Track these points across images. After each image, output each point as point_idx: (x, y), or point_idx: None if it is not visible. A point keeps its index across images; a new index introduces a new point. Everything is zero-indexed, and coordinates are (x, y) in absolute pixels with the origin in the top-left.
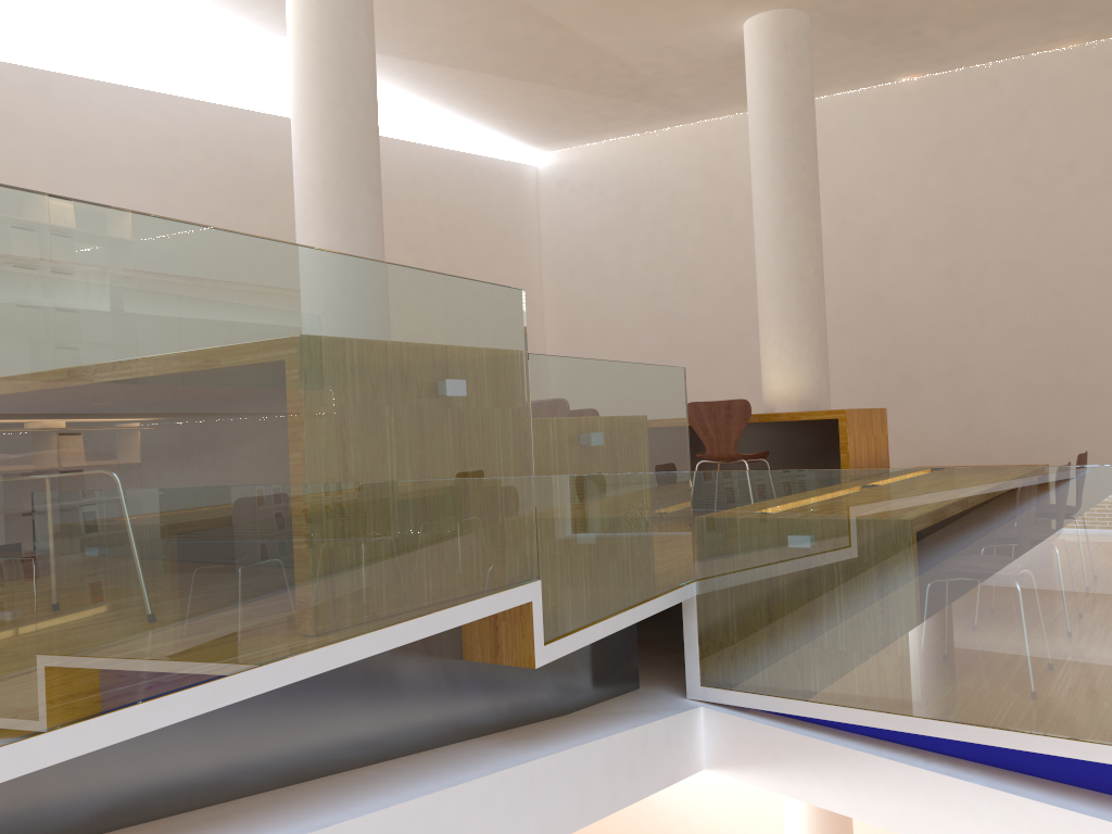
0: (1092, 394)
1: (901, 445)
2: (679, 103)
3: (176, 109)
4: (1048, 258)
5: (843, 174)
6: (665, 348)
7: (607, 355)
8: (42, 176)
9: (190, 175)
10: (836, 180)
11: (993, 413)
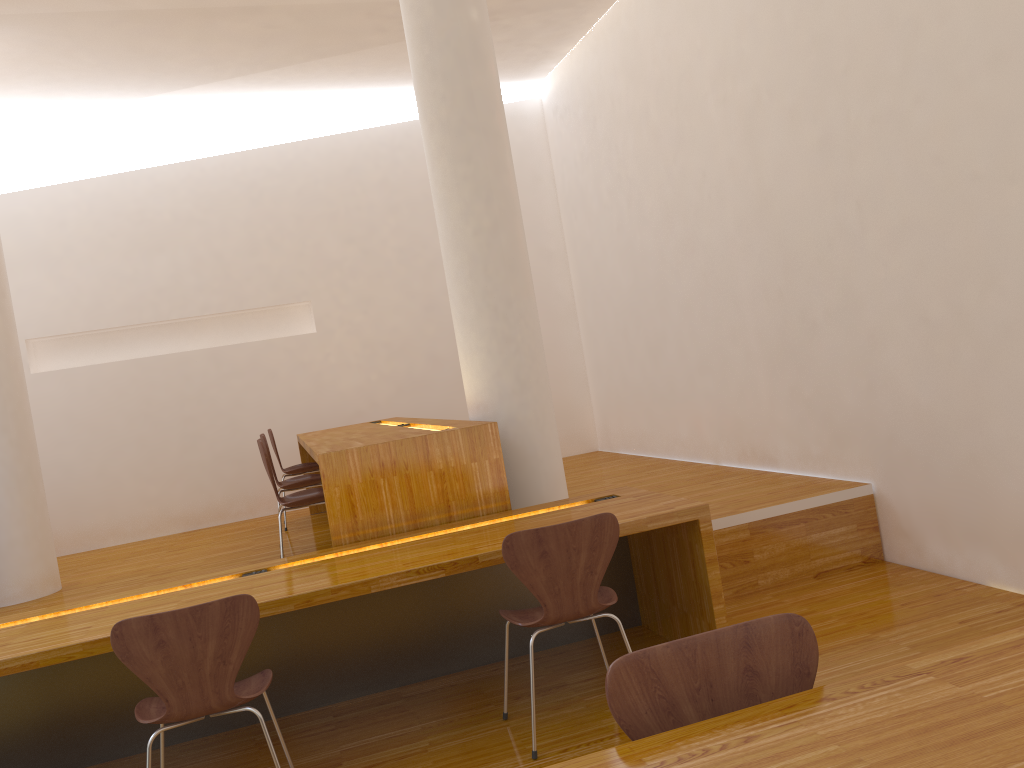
0: (1003, 335)
1: (813, 415)
2: (544, 2)
3: (61, 195)
4: (920, 100)
5: (715, 30)
6: (634, 289)
7: (605, 301)
8: None
9: (81, 245)
10: (712, 41)
11: (892, 368)
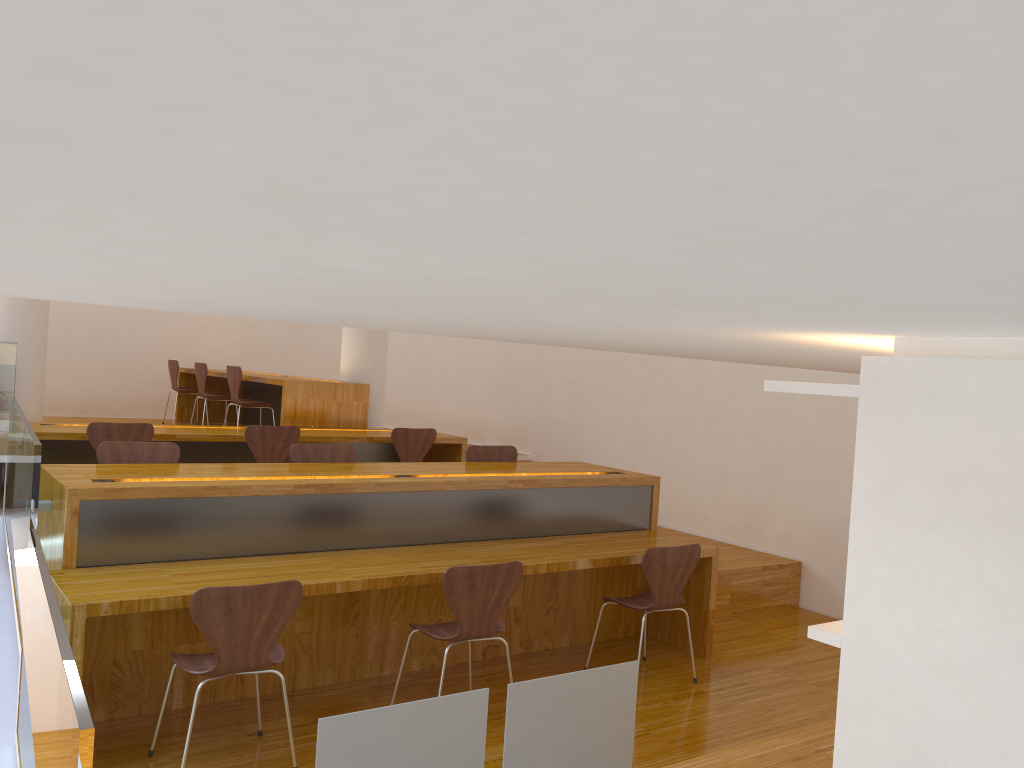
0: (597, 395)
1: (510, 418)
2: None
3: None
4: None
5: None
6: None
7: None
8: None
9: None
10: None
11: (552, 401)
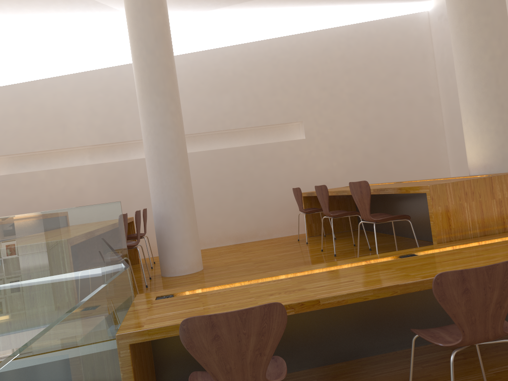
0: None
1: None
2: None
3: (177, 61)
4: None
5: None
6: None
7: None
8: (121, 108)
9: (187, 88)
10: None
11: None
